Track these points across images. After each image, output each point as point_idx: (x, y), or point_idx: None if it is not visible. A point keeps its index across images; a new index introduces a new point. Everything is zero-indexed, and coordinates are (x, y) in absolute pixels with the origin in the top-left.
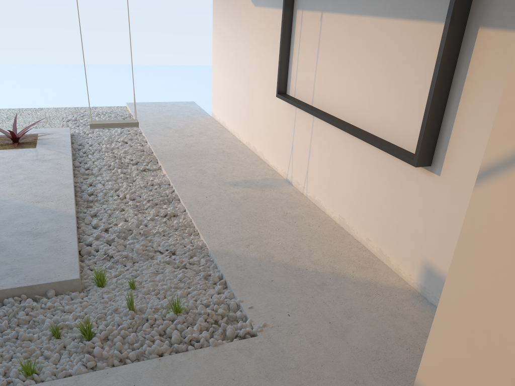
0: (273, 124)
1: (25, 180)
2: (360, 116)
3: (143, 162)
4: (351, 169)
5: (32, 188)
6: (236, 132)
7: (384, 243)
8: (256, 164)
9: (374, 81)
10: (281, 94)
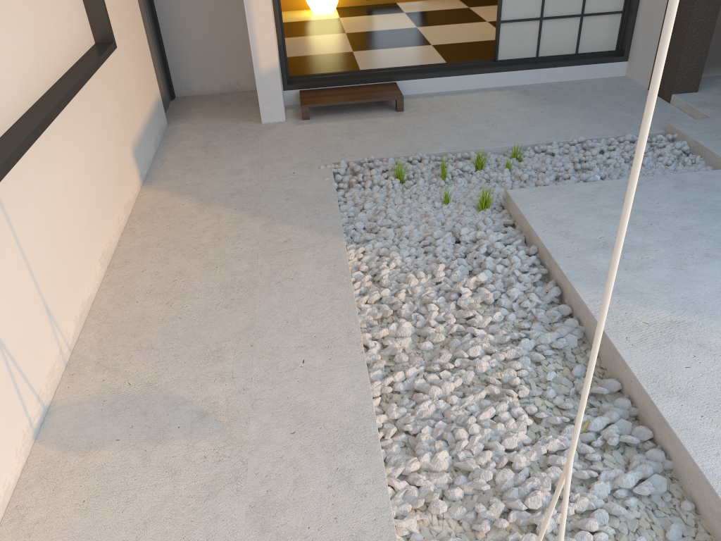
0: None
1: None
2: (45, 64)
3: None
4: (72, 168)
5: None
6: None
7: (122, 192)
8: None
9: None
10: None
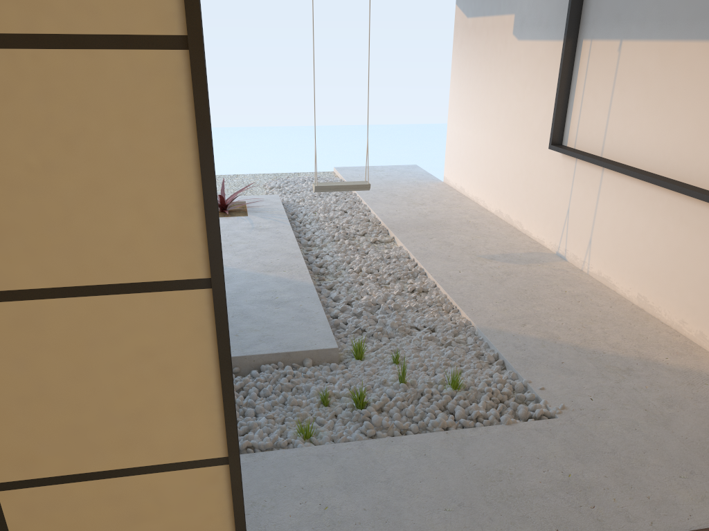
0: (540, 185)
1: (248, 249)
2: (676, 165)
3: (371, 232)
4: (658, 233)
5: (258, 257)
6: (480, 199)
7: (708, 324)
8: (514, 236)
9: (698, 119)
10: (556, 145)
